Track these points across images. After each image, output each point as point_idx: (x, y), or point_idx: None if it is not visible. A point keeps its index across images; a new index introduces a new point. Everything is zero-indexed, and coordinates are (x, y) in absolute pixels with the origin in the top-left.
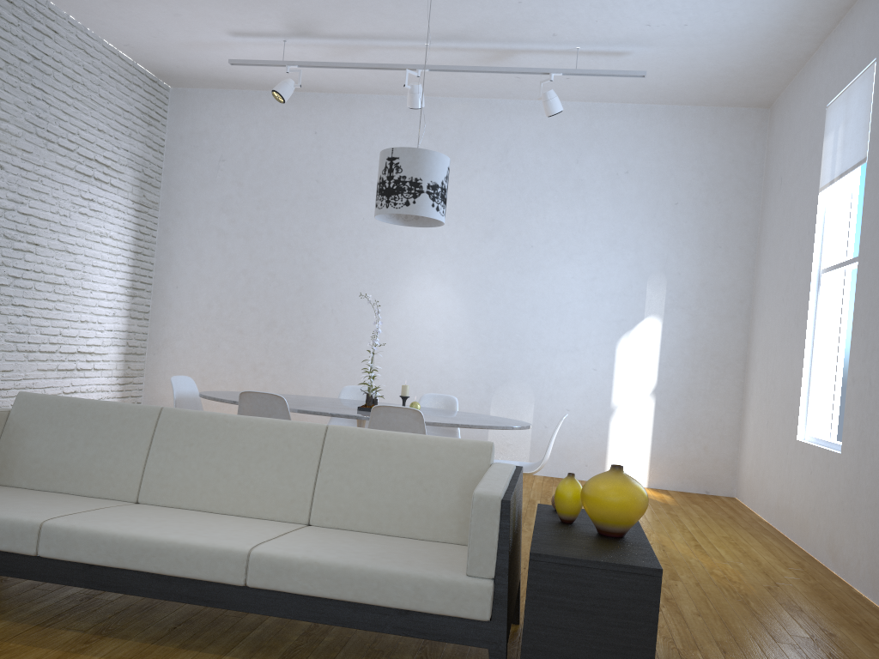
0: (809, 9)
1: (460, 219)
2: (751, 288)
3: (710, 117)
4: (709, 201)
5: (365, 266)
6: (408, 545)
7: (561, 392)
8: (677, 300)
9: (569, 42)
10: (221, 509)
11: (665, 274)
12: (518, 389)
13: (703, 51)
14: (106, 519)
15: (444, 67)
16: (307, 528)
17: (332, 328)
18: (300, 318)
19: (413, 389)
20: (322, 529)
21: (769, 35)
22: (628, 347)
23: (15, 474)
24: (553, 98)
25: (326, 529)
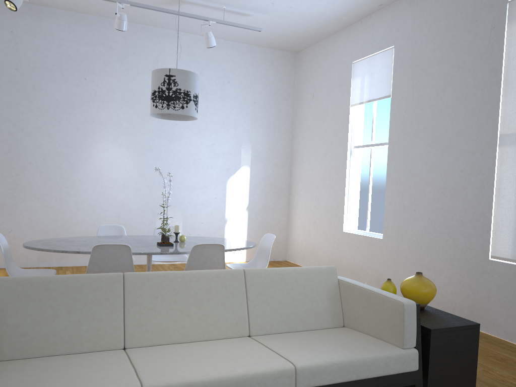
0: (353, 12)
1: (129, 104)
2: (291, 150)
3: (270, 54)
4: (270, 102)
5: (61, 134)
6: (327, 336)
7: (198, 212)
8: (257, 157)
9: (222, 3)
10: (190, 339)
11: (250, 142)
12: (172, 212)
13: (289, 22)
14: (170, 370)
15: (141, 5)
16: (258, 339)
17: (38, 179)
18: (10, 172)
19: (103, 218)
20: (267, 338)
21: (326, 20)
22: (233, 184)
23: (5, 349)
24: (212, 37)
25: (264, 336)
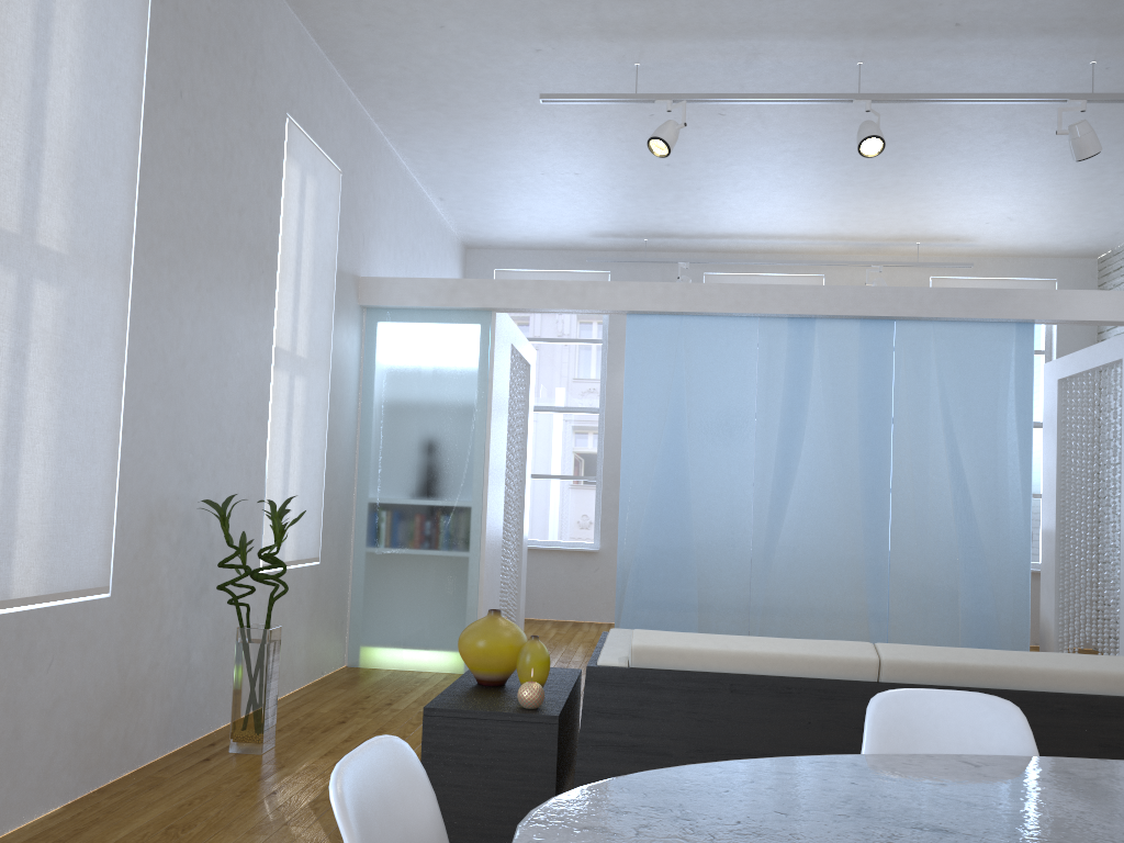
0: None
1: None
2: None
3: None
4: None
5: None
6: None
7: None
8: None
9: None
10: None
11: None
12: None
13: None
14: None
15: None
16: None
17: None
18: None
19: None
20: None
21: None
22: None
23: None
24: None
25: None
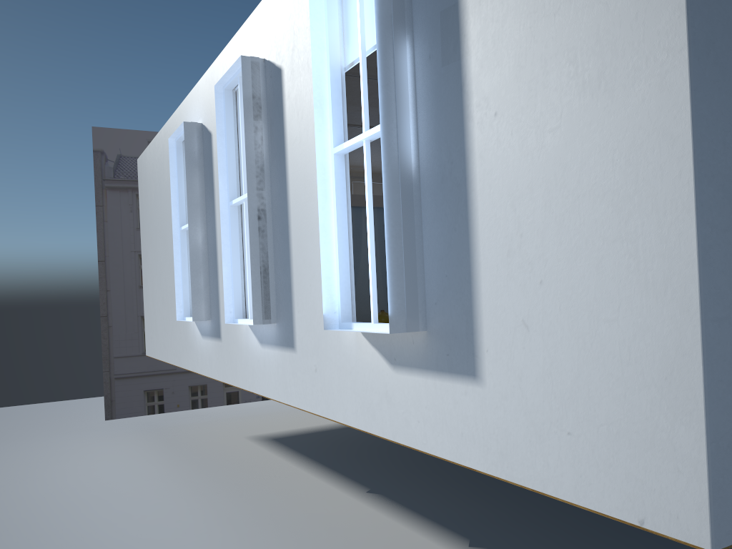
0: None
1: None
2: None
3: None
4: None
5: None
6: None
7: None
8: None
9: None
10: None
11: None
12: None
13: None
14: None
15: None
16: None
17: None
18: None
19: None
20: None
21: None
22: None
23: None
24: None
25: None
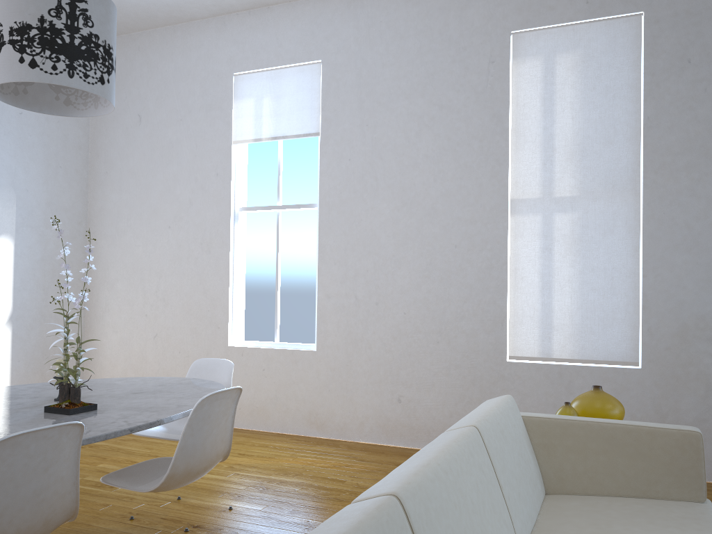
0: None
1: None
2: (86, 211)
3: None
4: (50, 118)
5: None
6: (593, 517)
7: None
8: (27, 219)
9: None
10: None
11: (15, 189)
12: None
13: None
14: None
15: None
16: None
17: None
18: None
19: None
20: None
21: None
22: None
23: None
24: None
25: None
